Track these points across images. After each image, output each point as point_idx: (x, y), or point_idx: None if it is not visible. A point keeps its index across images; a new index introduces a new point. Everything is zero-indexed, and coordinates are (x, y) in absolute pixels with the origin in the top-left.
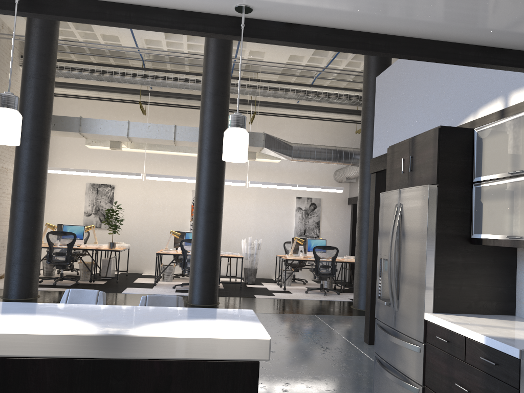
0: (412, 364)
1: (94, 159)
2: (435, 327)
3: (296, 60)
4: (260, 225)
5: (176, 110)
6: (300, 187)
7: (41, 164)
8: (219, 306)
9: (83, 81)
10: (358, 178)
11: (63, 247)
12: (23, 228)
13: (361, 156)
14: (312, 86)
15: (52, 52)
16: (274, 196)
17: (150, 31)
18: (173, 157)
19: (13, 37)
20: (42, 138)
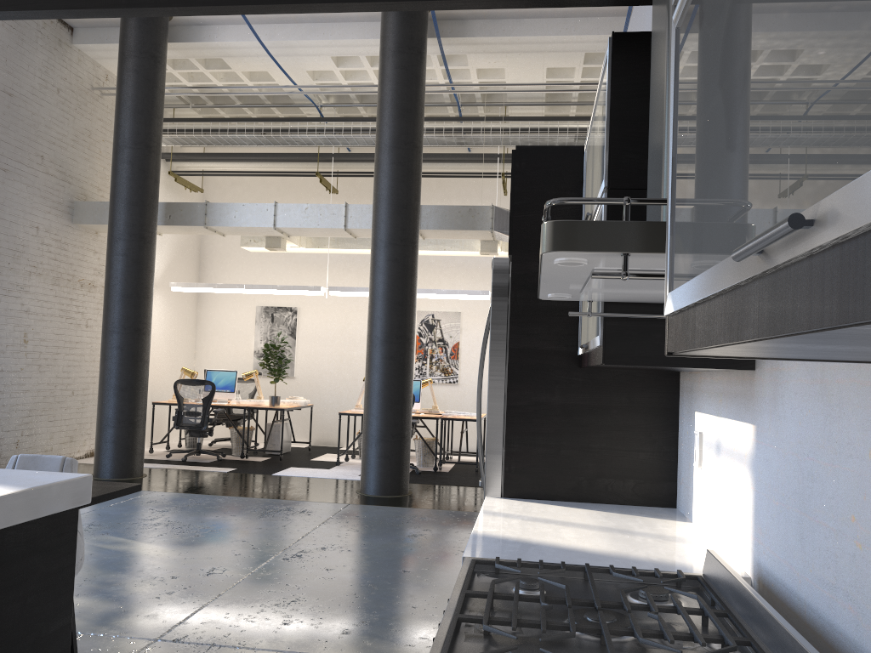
0: None
1: (268, 268)
2: None
3: (561, 76)
4: None
5: None
6: None
7: (140, 276)
8: (405, 498)
9: (249, 149)
10: None
11: (197, 403)
12: (116, 373)
13: None
14: None
15: (154, 107)
16: None
17: (310, 58)
18: None
19: None
20: (140, 238)
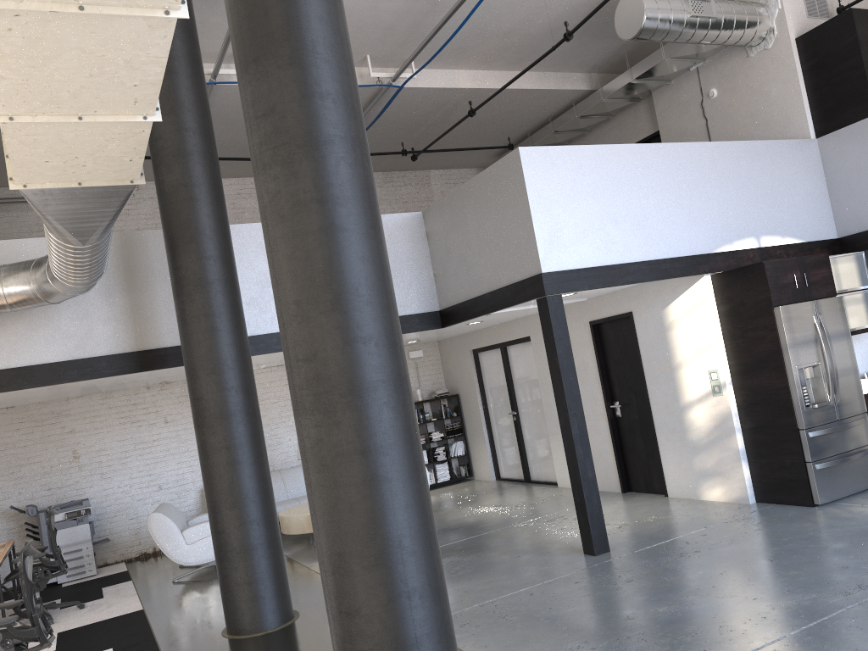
0: (862, 434)
1: None
2: None
3: None
4: None
5: None
6: None
7: None
8: None
9: None
10: None
11: None
12: None
13: (215, 266)
14: None
15: None
16: None
17: None
18: None
19: None
20: None
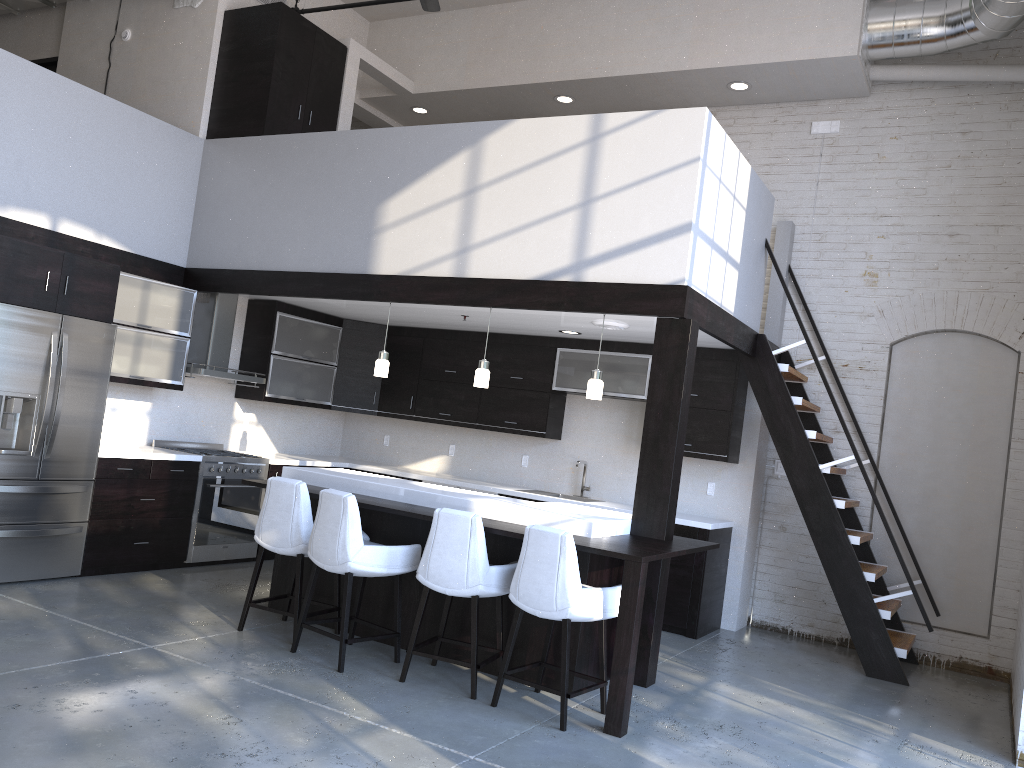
0: (73, 506)
1: None
2: (112, 461)
3: None
4: None
5: None
6: None
7: None
8: None
9: None
10: None
11: None
12: None
13: None
14: None
15: None
16: None
17: None
18: None
19: (488, 329)
20: None
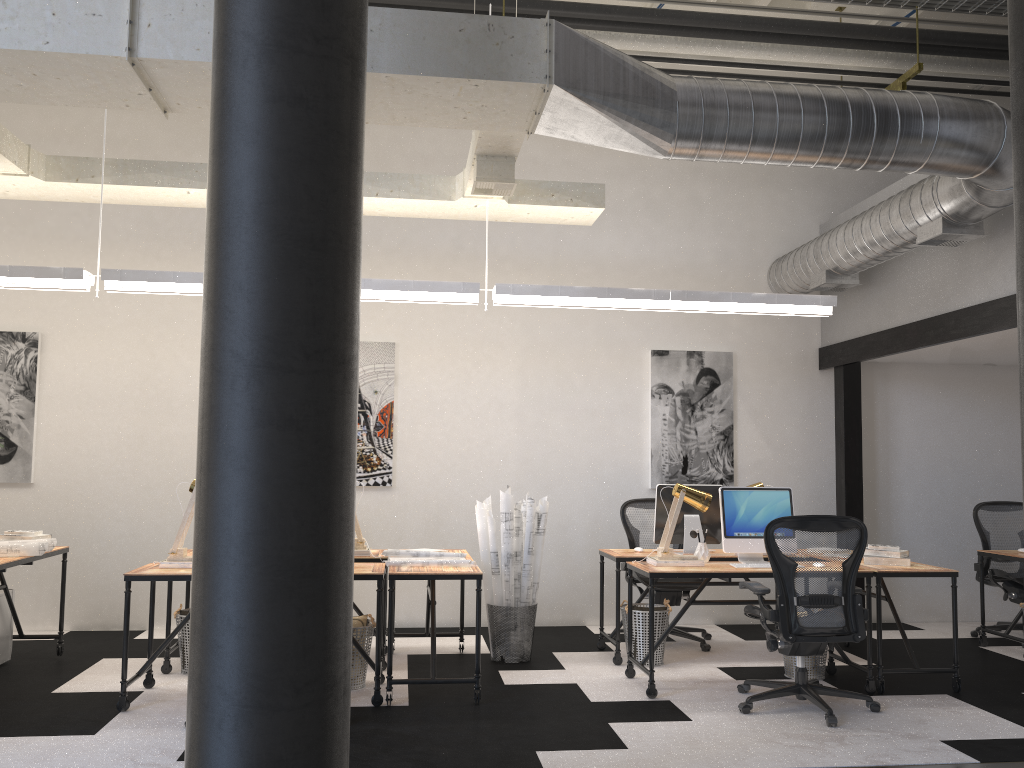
0: None
1: None
2: None
3: None
4: (538, 451)
5: None
6: (679, 299)
7: None
8: None
9: None
10: (862, 275)
11: None
12: None
13: None
14: None
15: None
16: (579, 351)
17: None
18: None
19: None
20: None
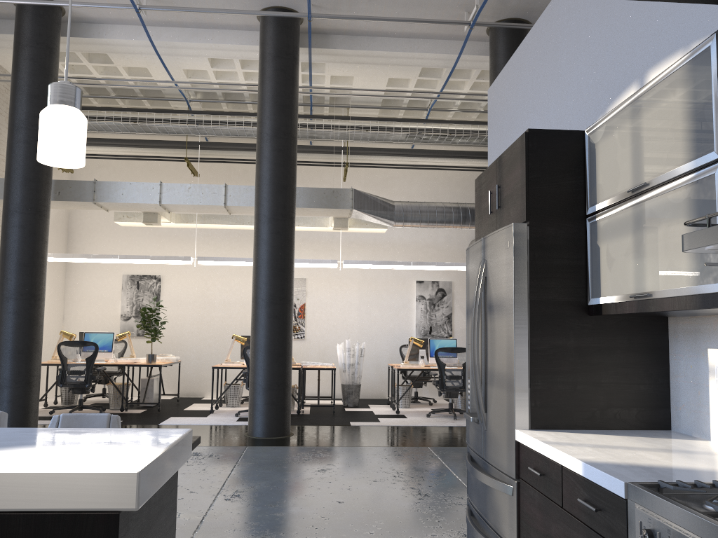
0: (504, 514)
1: (133, 241)
2: (528, 453)
3: (398, 85)
4: (367, 324)
5: (243, 168)
6: (416, 265)
7: (36, 247)
8: (290, 438)
9: (115, 136)
10: None
11: (81, 363)
12: (13, 337)
13: None
14: (426, 121)
15: None
16: (384, 281)
17: (189, 58)
18: (240, 234)
19: None
20: (36, 211)
